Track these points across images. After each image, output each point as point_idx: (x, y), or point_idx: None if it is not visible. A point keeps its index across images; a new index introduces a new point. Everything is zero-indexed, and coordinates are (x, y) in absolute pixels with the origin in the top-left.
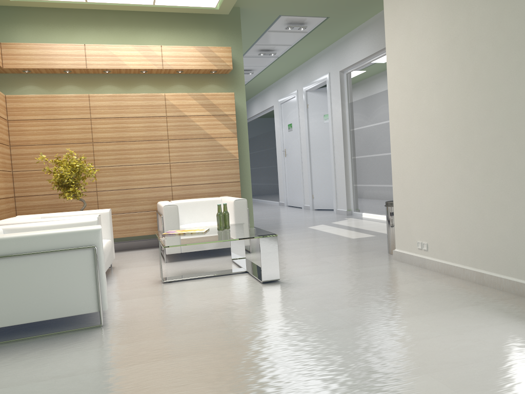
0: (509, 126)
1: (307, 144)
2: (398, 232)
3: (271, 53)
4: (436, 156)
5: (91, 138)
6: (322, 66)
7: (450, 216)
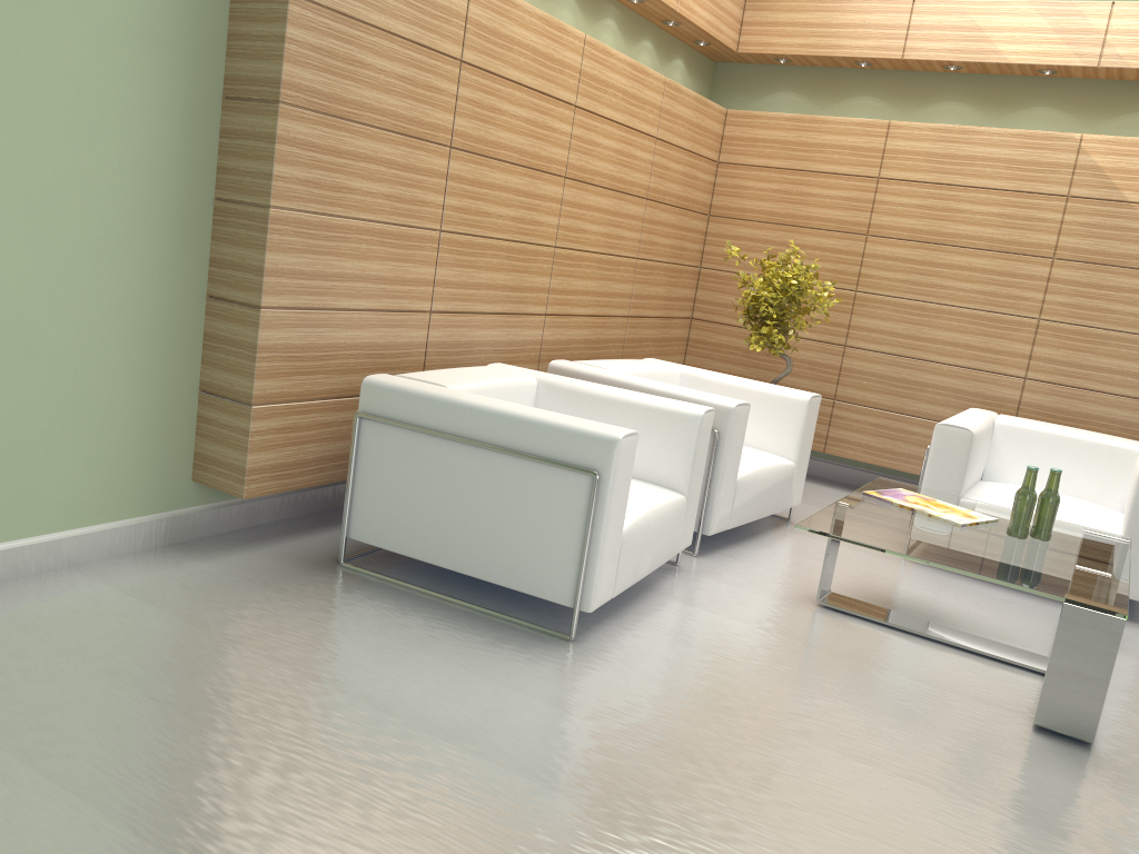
0: None
1: None
2: None
3: None
4: None
5: (866, 225)
6: None
7: None
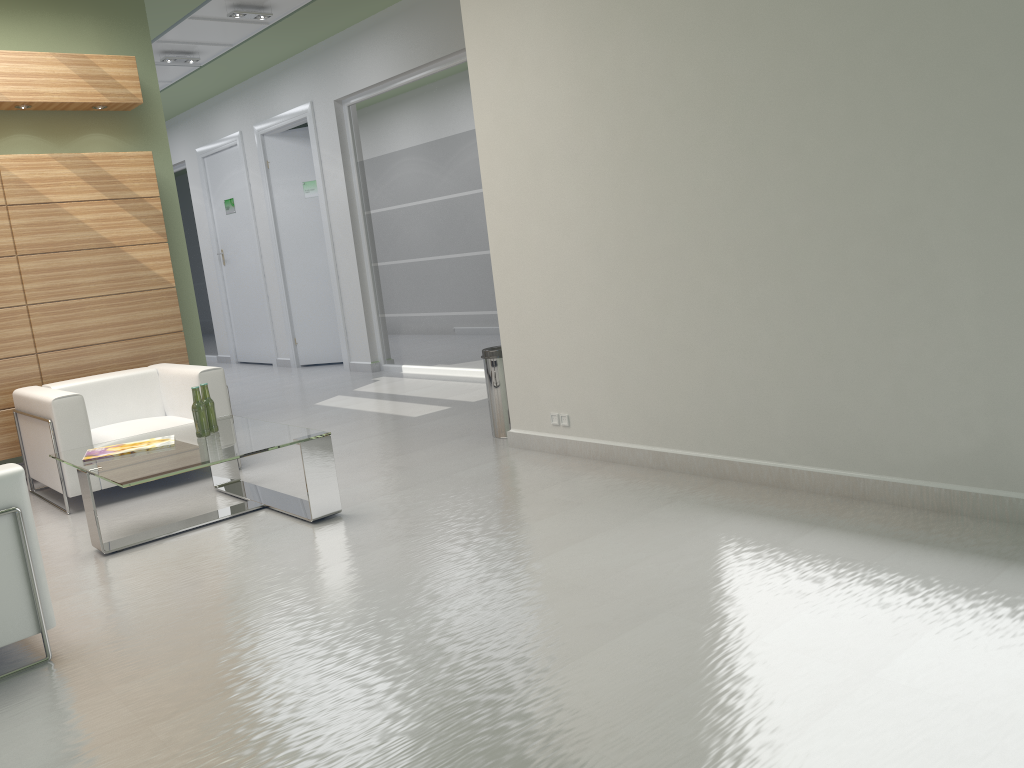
0: (692, 230)
1: (275, 240)
2: (514, 400)
3: (190, 58)
4: (576, 275)
5: None
6: (296, 89)
7: (606, 370)
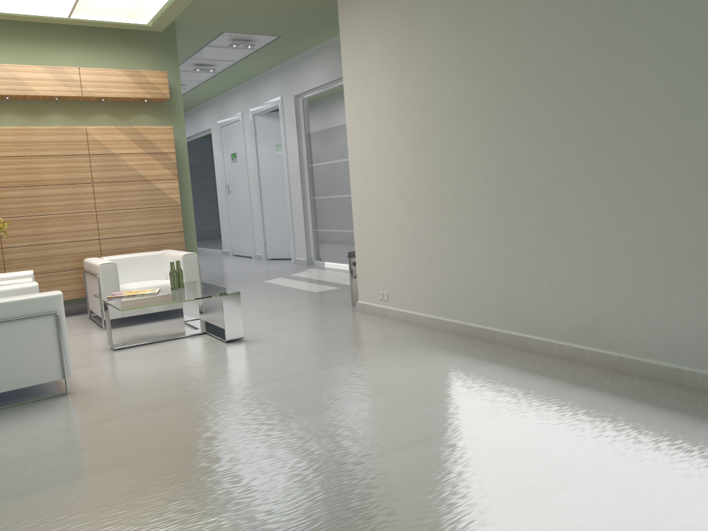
0: (451, 187)
1: (257, 180)
2: (360, 283)
3: (210, 68)
4: (393, 210)
5: None
6: (273, 87)
7: (407, 267)
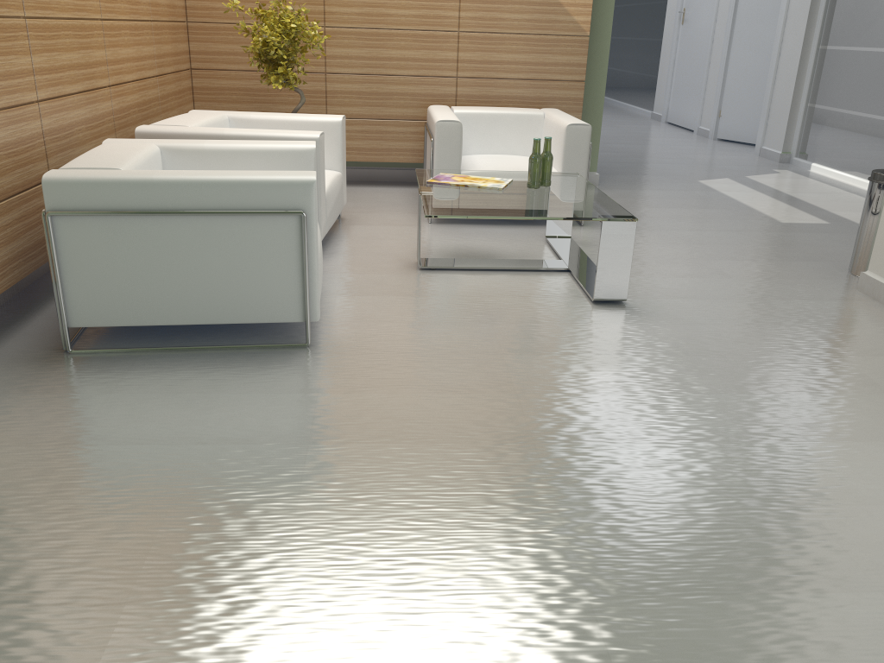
0: None
1: (732, 5)
2: (882, 240)
3: None
4: None
5: None
6: None
7: None
